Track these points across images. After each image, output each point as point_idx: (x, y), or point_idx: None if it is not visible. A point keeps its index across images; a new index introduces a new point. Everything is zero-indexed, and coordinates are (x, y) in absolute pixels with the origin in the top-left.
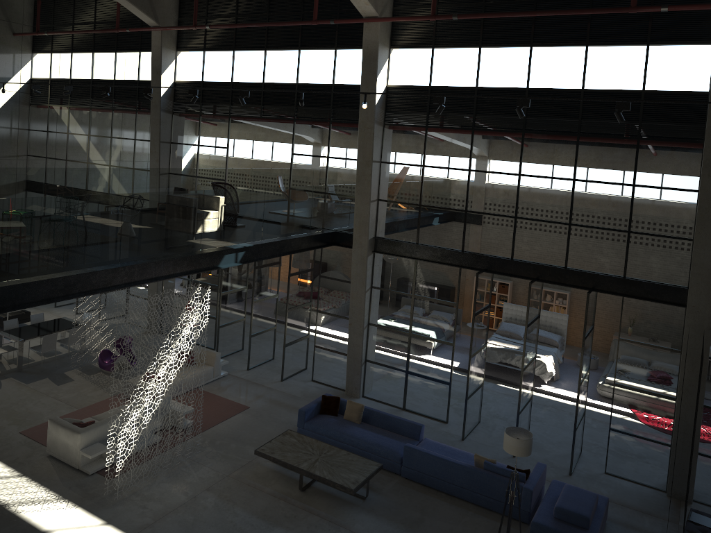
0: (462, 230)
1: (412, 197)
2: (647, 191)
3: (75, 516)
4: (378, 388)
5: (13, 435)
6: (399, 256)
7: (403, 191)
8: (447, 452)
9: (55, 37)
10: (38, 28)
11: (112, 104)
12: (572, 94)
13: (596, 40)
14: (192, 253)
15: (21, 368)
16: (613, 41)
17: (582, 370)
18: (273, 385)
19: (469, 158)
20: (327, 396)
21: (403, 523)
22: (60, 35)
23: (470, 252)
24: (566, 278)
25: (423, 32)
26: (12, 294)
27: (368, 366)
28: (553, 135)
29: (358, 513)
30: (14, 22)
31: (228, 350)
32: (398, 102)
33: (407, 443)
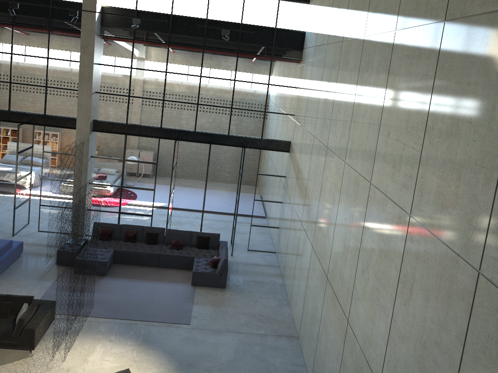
0: None
1: None
2: (56, 61)
3: None
4: None
5: None
6: None
7: None
8: None
9: None
10: None
11: None
12: None
13: None
14: None
15: None
16: None
17: (18, 172)
18: None
19: None
20: None
21: None
22: None
23: None
24: (10, 117)
25: None
26: None
27: None
28: None
29: None
30: None
31: None
32: None
33: None
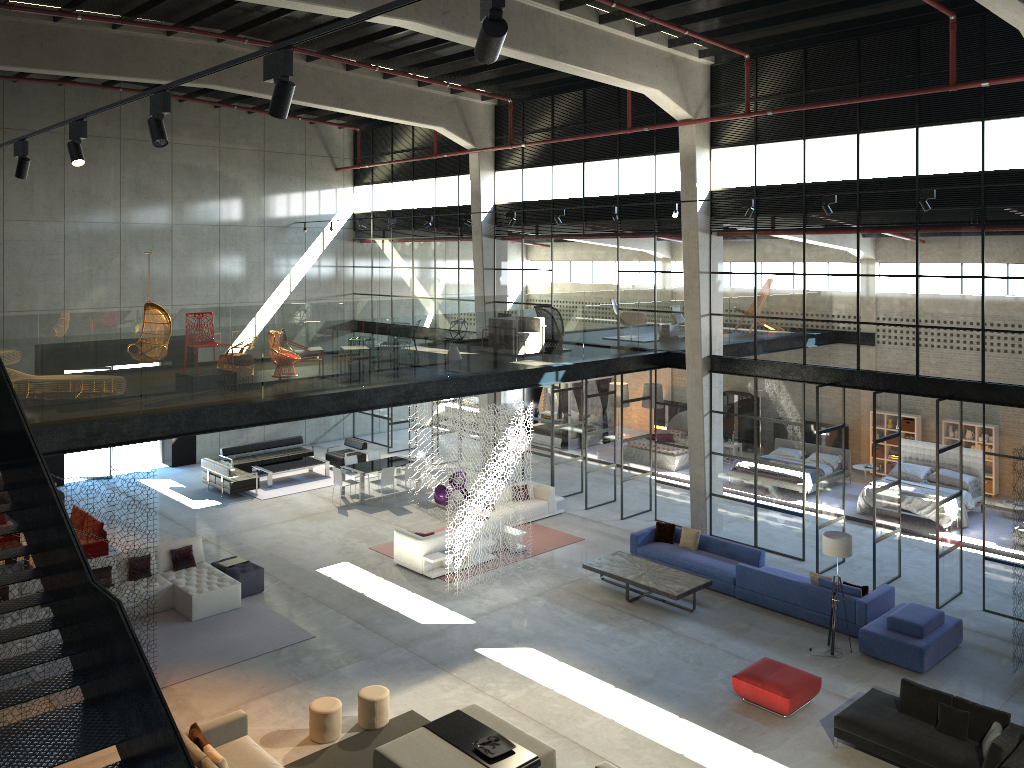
0: (801, 341)
1: (745, 308)
2: (998, 282)
3: (422, 604)
4: (726, 525)
5: (364, 549)
6: (737, 374)
7: (736, 303)
8: (786, 575)
9: (374, 167)
10: (359, 161)
11: (434, 233)
12: (906, 181)
13: (927, 121)
14: (512, 370)
15: (363, 501)
16: (945, 121)
17: (940, 488)
18: (611, 522)
19: (803, 261)
20: (661, 523)
21: (727, 630)
22: (379, 165)
23: (812, 365)
24: (918, 387)
25: (744, 129)
26: (367, 397)
27: (713, 501)
28: (890, 229)
29: (683, 620)
30: (335, 157)
31: (566, 491)
32: (724, 206)
33: (740, 563)
